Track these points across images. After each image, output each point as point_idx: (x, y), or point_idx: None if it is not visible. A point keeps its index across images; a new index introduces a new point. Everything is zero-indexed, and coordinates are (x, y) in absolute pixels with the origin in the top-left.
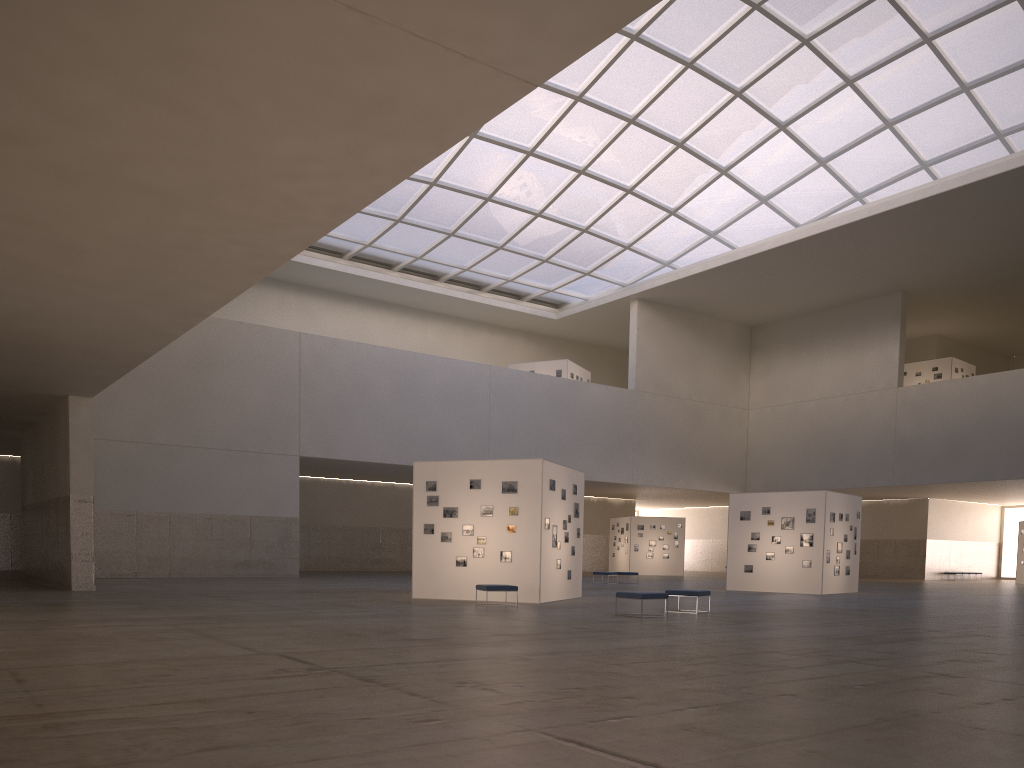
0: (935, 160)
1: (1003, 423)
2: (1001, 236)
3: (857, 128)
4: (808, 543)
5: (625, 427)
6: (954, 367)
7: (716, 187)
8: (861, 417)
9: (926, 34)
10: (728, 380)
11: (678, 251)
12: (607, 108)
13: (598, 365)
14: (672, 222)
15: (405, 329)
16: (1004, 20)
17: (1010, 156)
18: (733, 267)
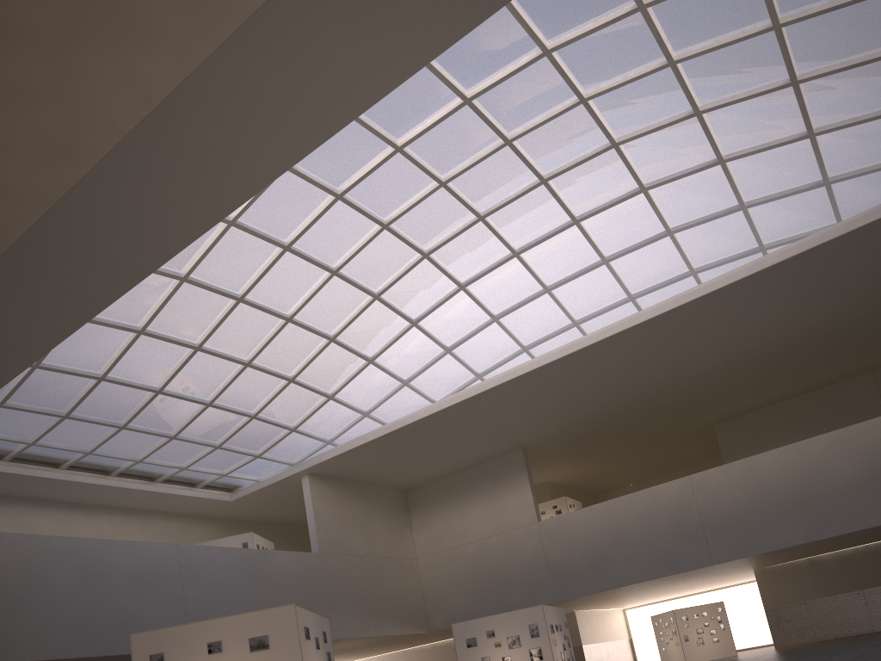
0: (532, 344)
1: (628, 537)
2: (593, 395)
3: (472, 322)
4: (538, 657)
5: (316, 587)
6: (568, 503)
7: (365, 374)
8: (515, 550)
9: (515, 250)
10: (396, 535)
11: (338, 430)
12: (267, 308)
13: (274, 539)
14: (331, 405)
15: (77, 524)
16: (568, 239)
17: (595, 332)
18: (391, 437)
